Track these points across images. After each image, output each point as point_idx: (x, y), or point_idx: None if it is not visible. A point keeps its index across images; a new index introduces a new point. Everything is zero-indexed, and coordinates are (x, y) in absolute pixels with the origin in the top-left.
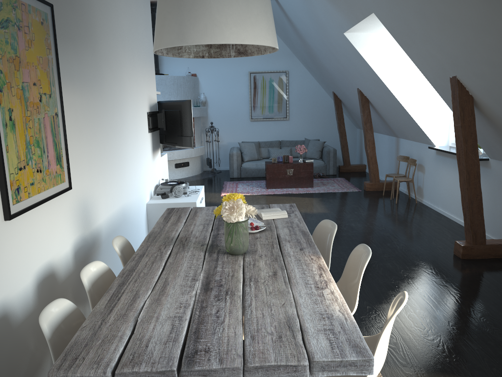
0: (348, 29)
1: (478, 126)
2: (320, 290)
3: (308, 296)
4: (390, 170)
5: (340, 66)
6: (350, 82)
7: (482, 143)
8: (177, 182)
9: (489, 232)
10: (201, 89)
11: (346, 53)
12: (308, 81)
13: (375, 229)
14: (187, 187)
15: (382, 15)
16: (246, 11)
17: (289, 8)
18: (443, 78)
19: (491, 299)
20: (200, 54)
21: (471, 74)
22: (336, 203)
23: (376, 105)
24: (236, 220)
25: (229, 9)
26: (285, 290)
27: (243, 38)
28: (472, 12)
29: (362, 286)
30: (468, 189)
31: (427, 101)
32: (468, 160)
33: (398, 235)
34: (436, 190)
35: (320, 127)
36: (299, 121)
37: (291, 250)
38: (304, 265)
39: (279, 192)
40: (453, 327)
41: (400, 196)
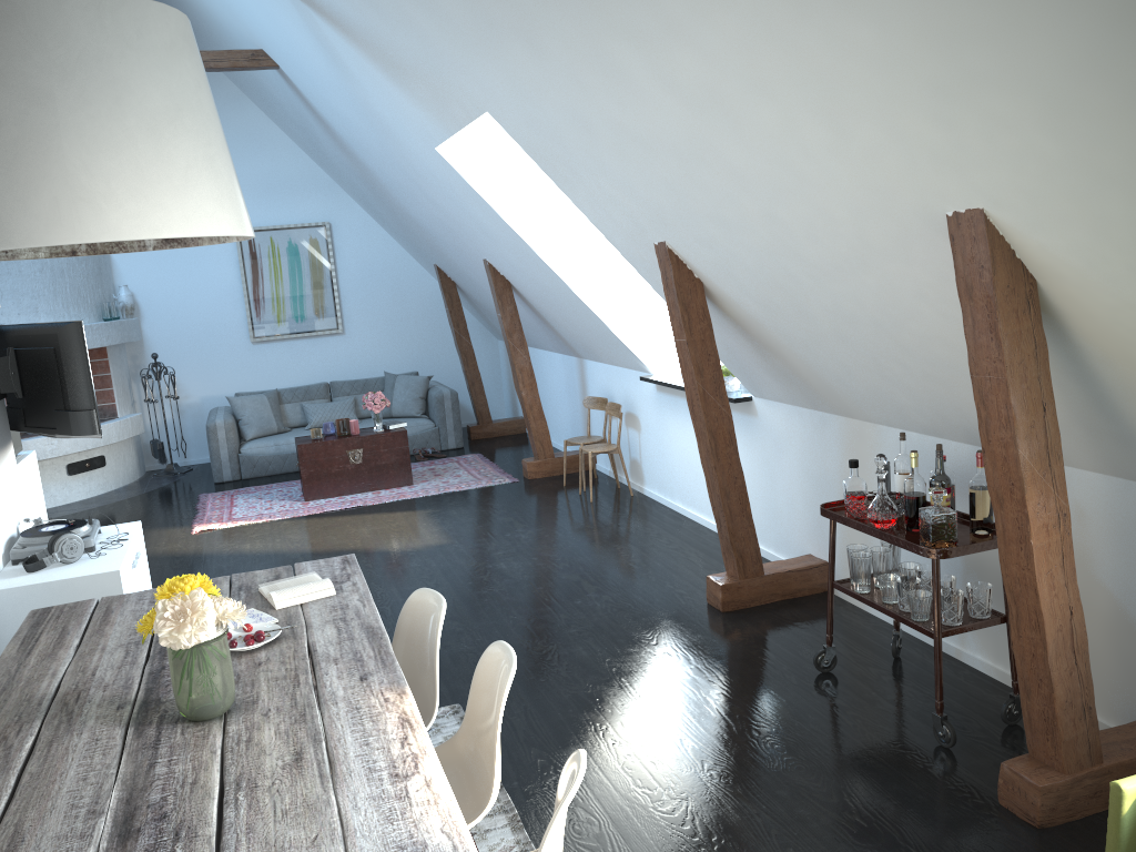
0: (444, 140)
1: (722, 336)
2: (403, 782)
3: (374, 803)
4: (575, 427)
5: (442, 214)
6: (468, 247)
7: (735, 367)
8: (66, 523)
9: (770, 546)
10: (120, 275)
11: (449, 189)
12: (379, 243)
13: (551, 570)
14: (94, 533)
15: (505, 117)
16: (157, 161)
17: (312, 89)
18: (643, 245)
19: (781, 693)
20: (65, 248)
21: (692, 239)
22: (465, 519)
23: (527, 293)
24: (195, 642)
25: (112, 159)
26: (321, 799)
27: (158, 225)
28: (671, 124)
29: (525, 714)
30: (718, 467)
31: (626, 284)
32: (711, 410)
33: (597, 577)
34: (666, 466)
35: (418, 344)
36: (369, 335)
37: (341, 683)
38: (368, 720)
39: (334, 506)
40: (711, 772)
41: (599, 482)
